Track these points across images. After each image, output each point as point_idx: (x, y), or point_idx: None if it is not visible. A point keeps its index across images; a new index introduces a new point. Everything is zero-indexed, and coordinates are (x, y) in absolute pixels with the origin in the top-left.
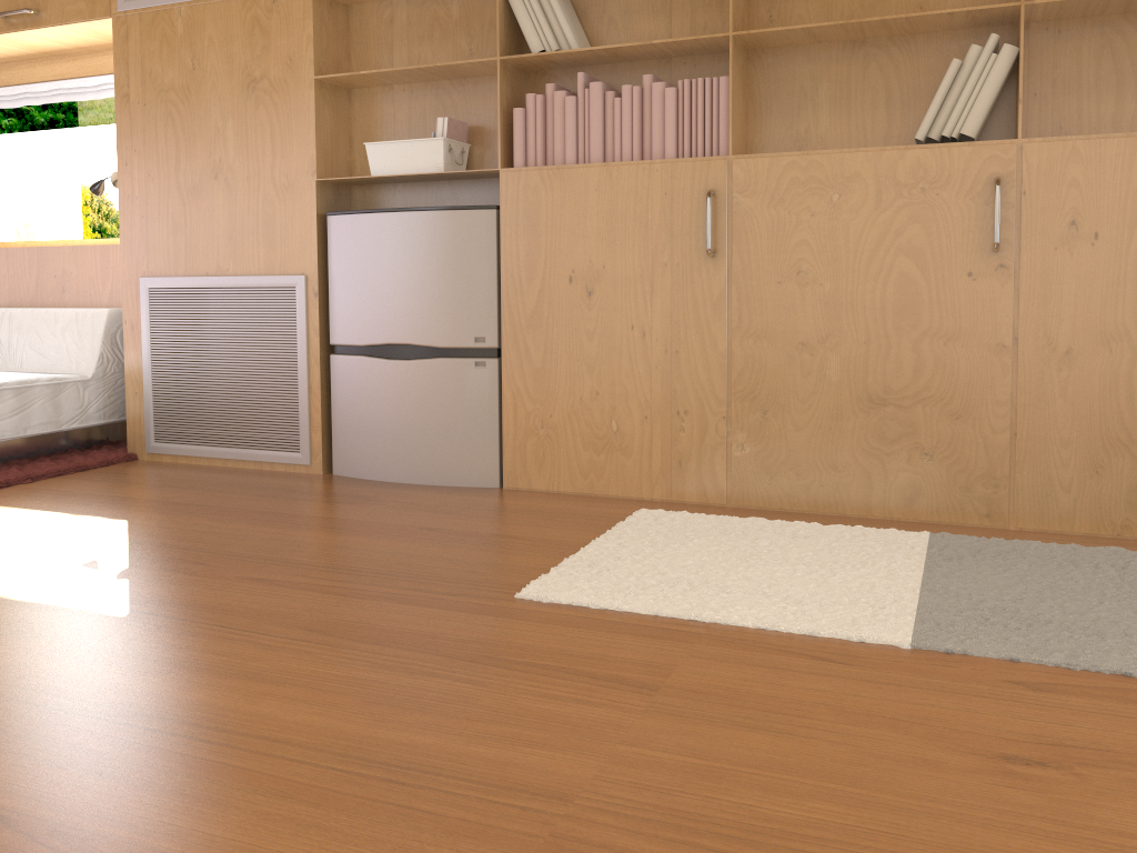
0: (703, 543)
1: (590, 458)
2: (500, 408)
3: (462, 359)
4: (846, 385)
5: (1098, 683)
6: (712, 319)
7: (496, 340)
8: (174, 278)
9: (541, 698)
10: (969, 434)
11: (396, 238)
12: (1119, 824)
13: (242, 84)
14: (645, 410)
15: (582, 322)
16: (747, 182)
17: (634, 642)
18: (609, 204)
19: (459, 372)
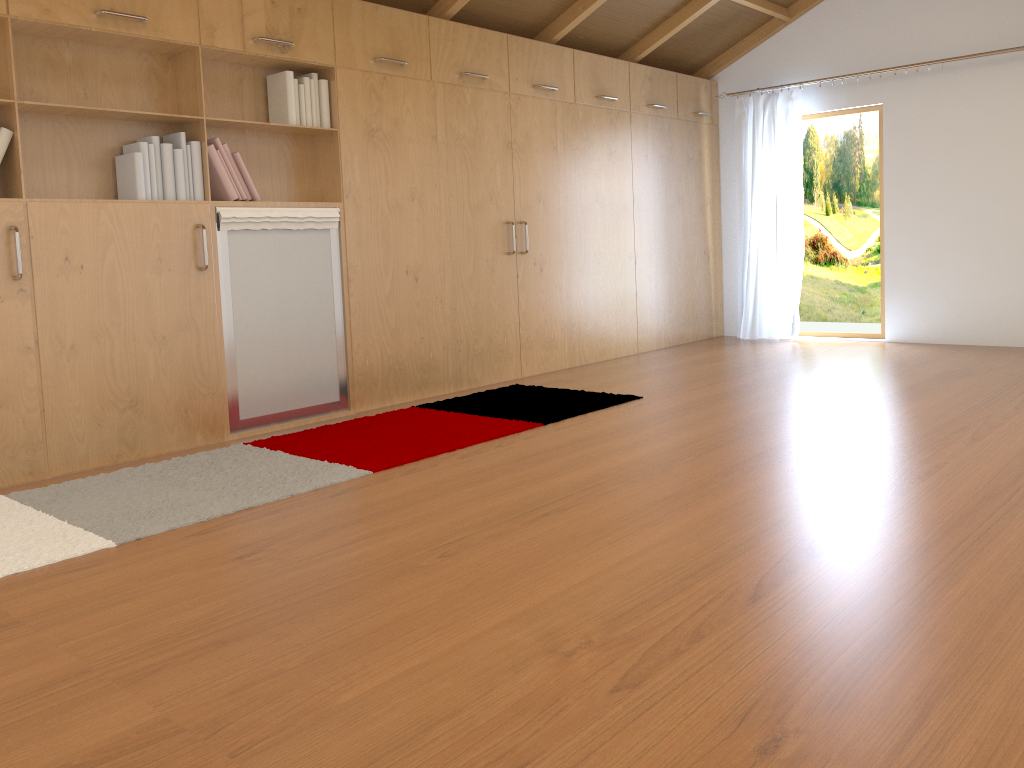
0: None
1: None
2: None
3: None
4: None
5: (222, 521)
6: None
7: None
8: None
9: None
10: (12, 417)
11: None
12: (308, 554)
13: None
14: None
15: None
16: None
17: None
18: None
19: None
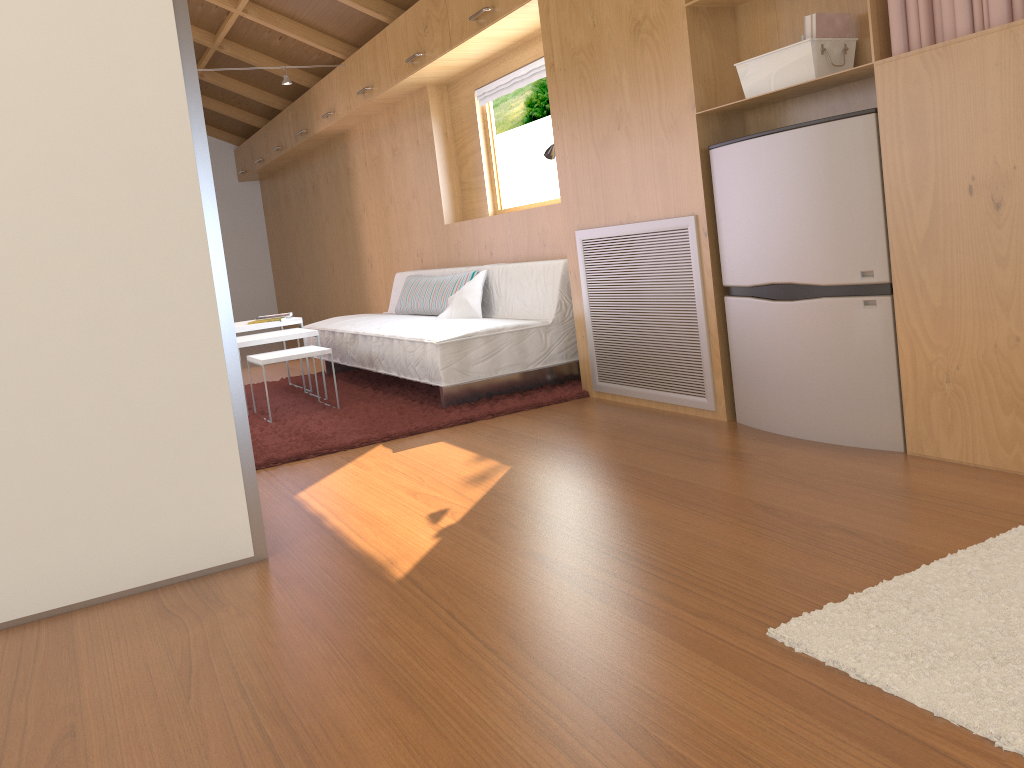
0: None
1: (1013, 424)
2: (898, 355)
3: (848, 298)
4: None
5: None
6: None
7: (887, 273)
8: (597, 229)
9: None
10: None
11: (769, 165)
12: None
13: (629, 31)
14: None
15: (989, 245)
16: None
17: (856, 761)
18: (1015, 81)
19: (845, 314)
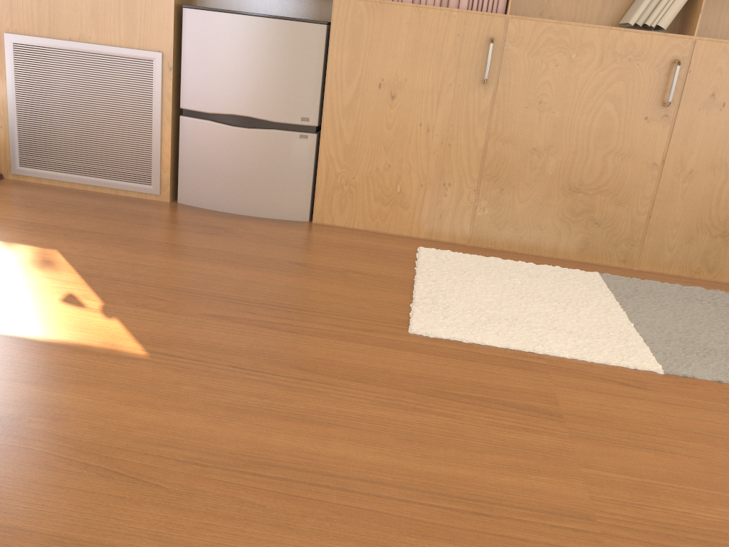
0: (483, 281)
1: (378, 208)
2: (314, 168)
3: (290, 132)
4: (556, 178)
5: None
6: (477, 126)
7: (317, 121)
8: (39, 38)
9: (502, 428)
10: (624, 214)
11: (246, 36)
12: None
13: None
14: (422, 180)
15: (384, 117)
16: (517, 36)
17: (515, 374)
18: (415, 36)
19: (287, 141)
